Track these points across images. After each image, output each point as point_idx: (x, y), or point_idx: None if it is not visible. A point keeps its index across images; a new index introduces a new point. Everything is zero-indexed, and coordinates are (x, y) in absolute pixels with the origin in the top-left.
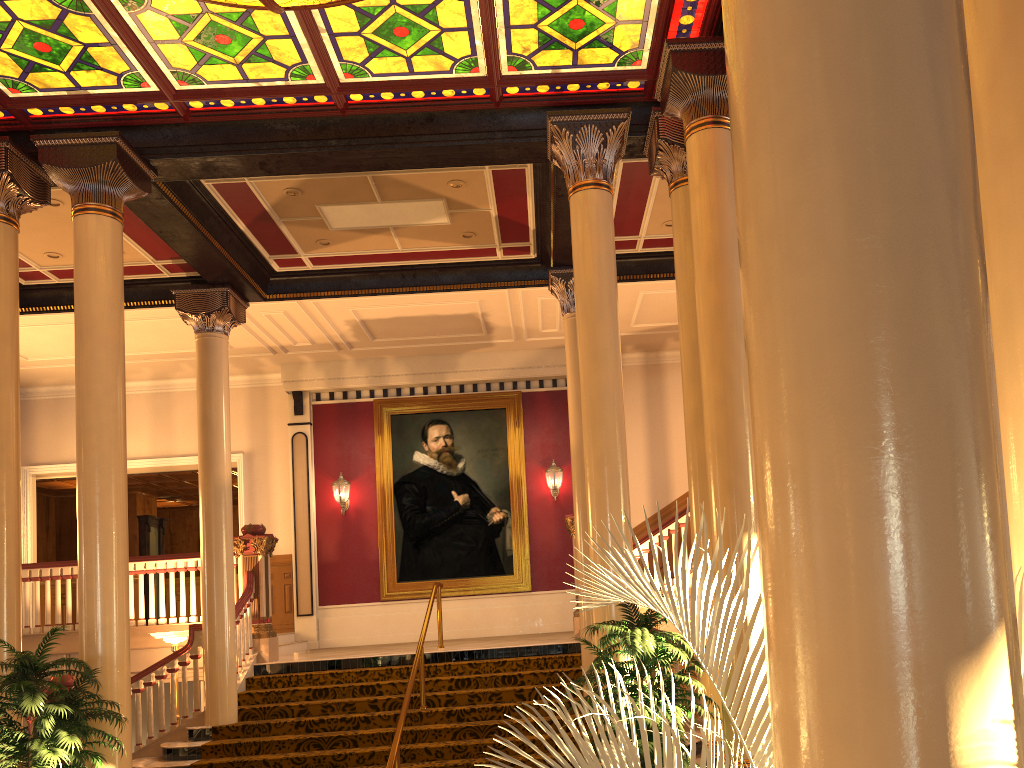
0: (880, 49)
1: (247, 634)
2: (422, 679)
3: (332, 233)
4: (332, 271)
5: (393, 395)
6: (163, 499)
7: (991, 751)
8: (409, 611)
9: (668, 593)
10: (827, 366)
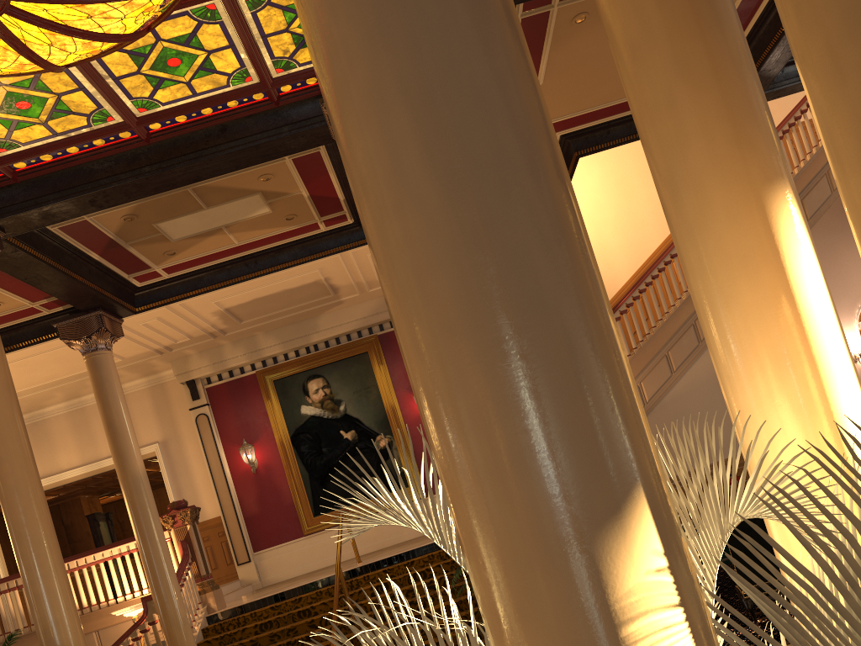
0: (408, 2)
1: (194, 592)
2: (346, 593)
3: (175, 244)
4: (186, 275)
5: (271, 364)
6: (105, 496)
7: (650, 600)
8: (330, 538)
9: (412, 509)
10: (432, 296)
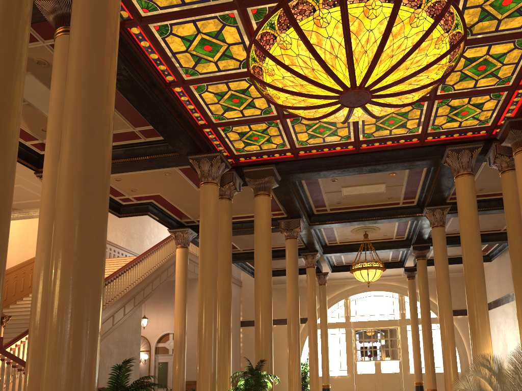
0: None
1: None
2: None
3: None
4: None
5: None
6: None
7: None
8: None
9: None
10: None
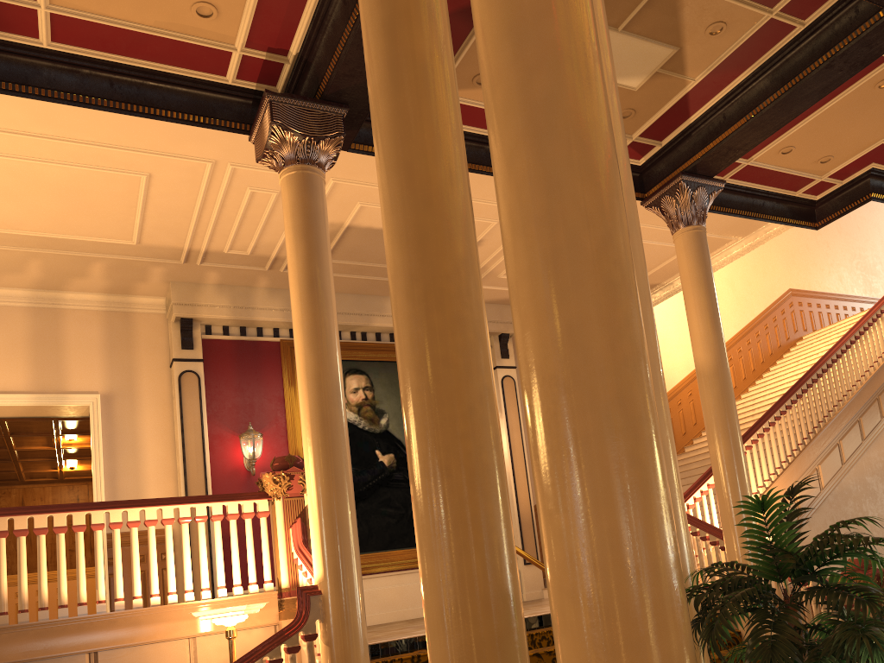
0: None
1: None
2: None
3: None
4: None
5: None
6: None
7: None
8: None
9: None
10: None
